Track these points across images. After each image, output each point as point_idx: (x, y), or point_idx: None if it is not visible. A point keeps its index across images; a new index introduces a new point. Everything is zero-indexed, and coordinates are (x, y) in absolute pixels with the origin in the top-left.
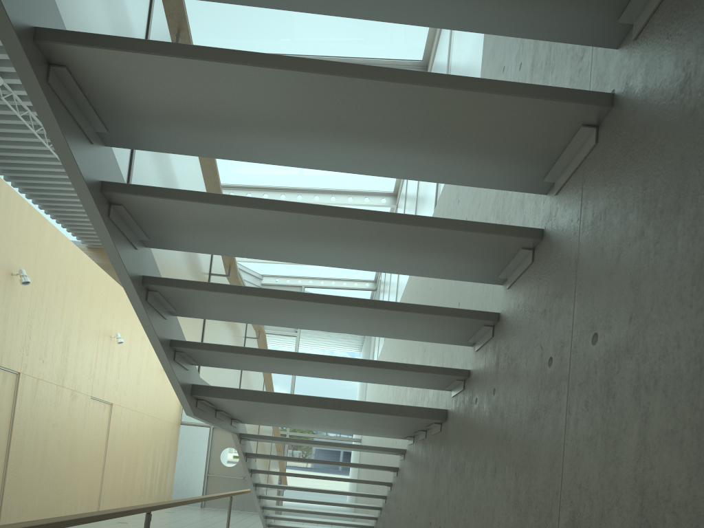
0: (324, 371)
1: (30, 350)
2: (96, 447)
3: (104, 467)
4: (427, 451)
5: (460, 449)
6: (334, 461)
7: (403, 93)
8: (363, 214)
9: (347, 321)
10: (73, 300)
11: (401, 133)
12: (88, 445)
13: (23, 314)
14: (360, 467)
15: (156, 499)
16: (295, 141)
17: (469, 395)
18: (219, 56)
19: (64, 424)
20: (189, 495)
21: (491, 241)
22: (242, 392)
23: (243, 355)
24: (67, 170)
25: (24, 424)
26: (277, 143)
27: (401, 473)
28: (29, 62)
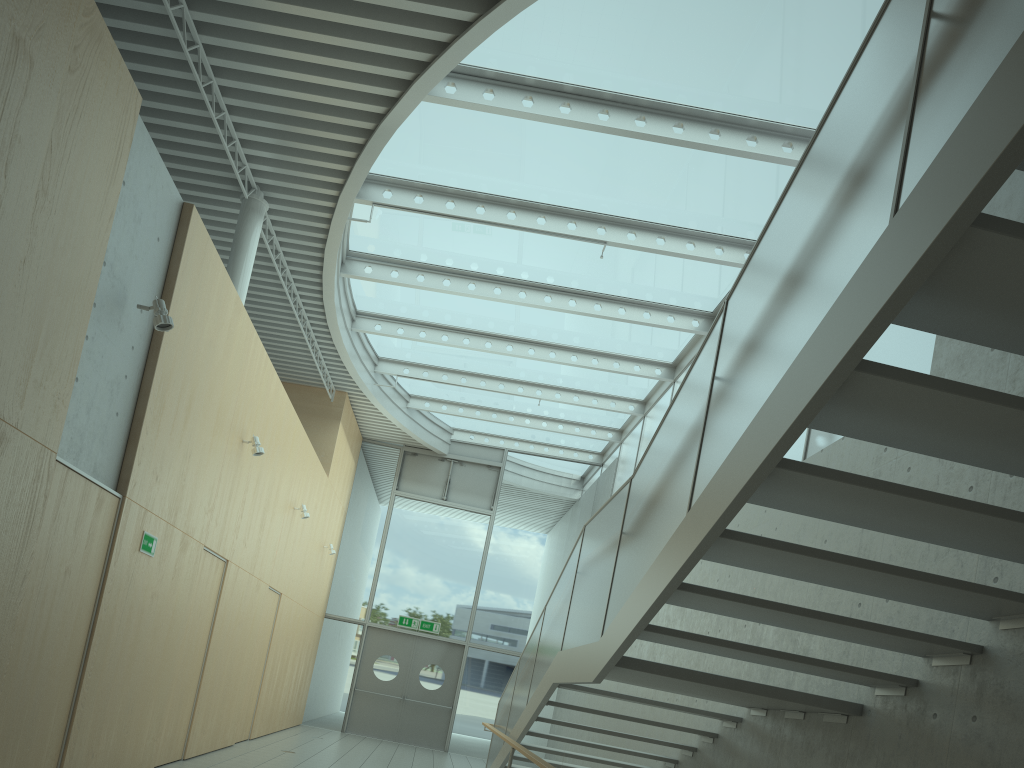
0: (763, 660)
1: (239, 532)
2: (261, 650)
3: (263, 676)
4: (808, 735)
5: (898, 755)
6: (645, 720)
7: (1020, 526)
8: (922, 576)
9: (826, 629)
10: (276, 465)
11: (991, 536)
12: (256, 648)
13: (241, 488)
14: (675, 729)
15: (292, 717)
16: (894, 523)
17: (917, 705)
18: (898, 490)
19: (246, 622)
20: (327, 714)
21: (1017, 605)
22: (660, 667)
23: (703, 643)
24: (712, 528)
25: (221, 624)
26: (877, 521)
27: (729, 743)
28: (762, 481)
